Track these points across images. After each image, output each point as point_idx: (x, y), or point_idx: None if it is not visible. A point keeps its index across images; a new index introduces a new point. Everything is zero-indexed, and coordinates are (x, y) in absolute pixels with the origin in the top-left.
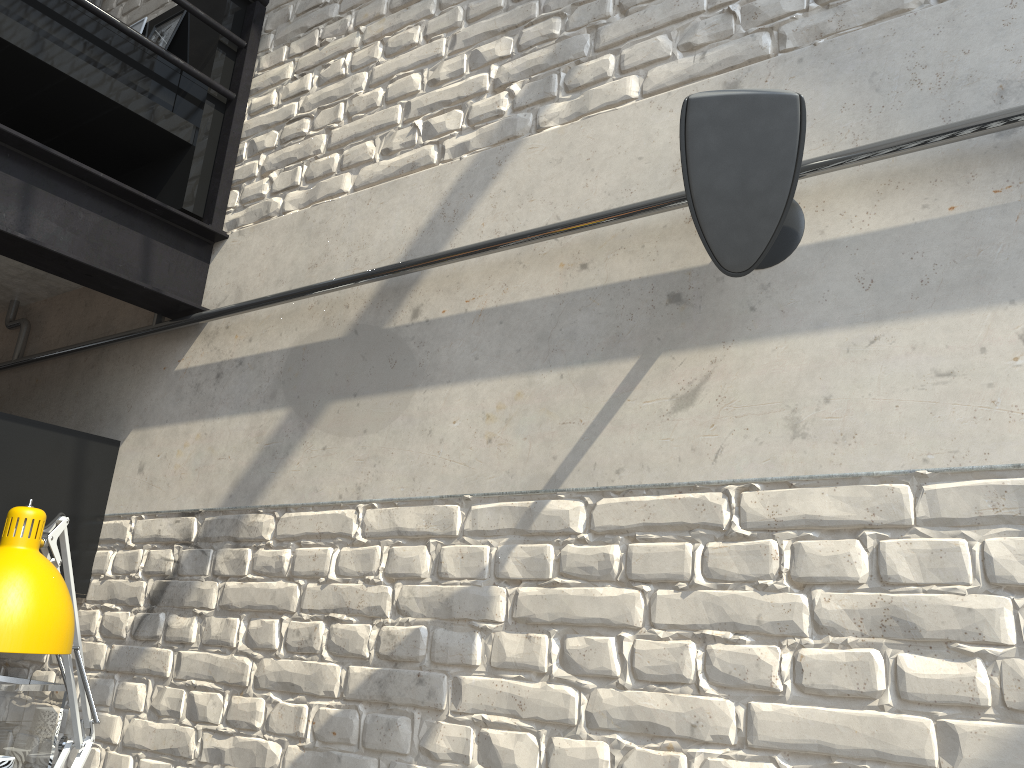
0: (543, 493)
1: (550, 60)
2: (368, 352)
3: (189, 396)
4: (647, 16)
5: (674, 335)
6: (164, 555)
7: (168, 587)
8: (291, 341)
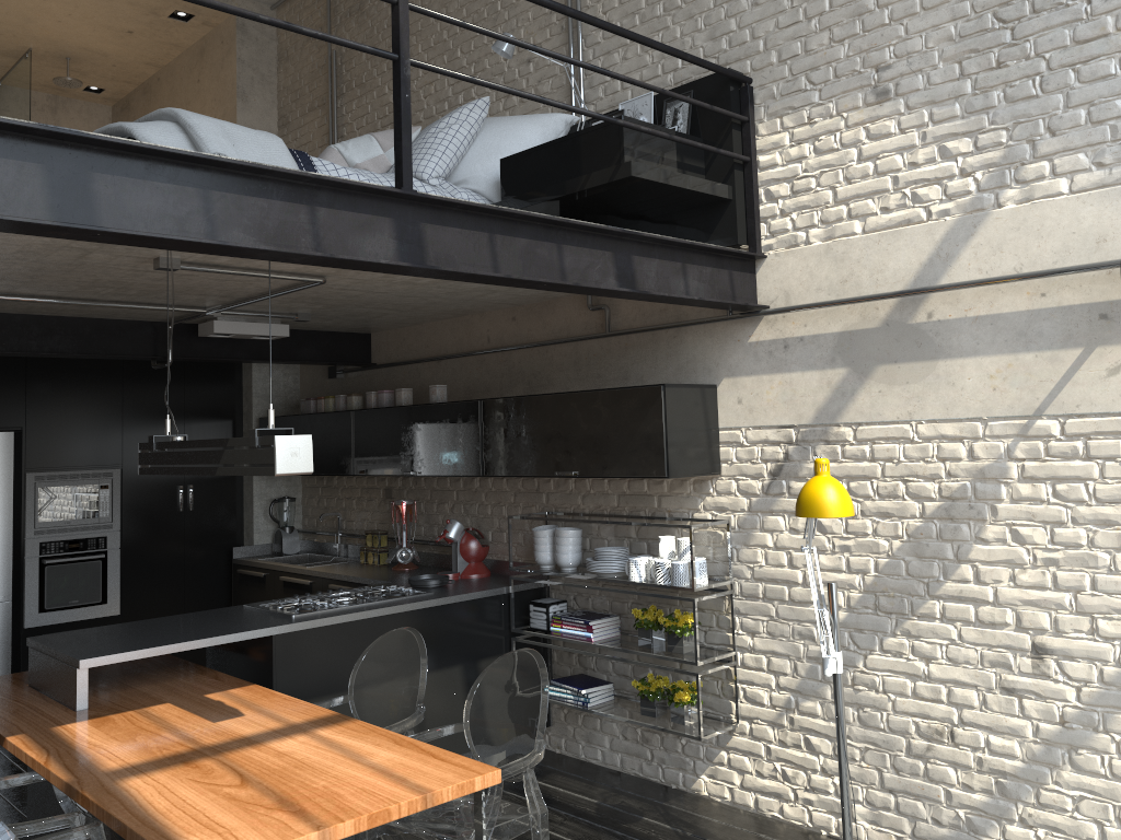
0: (1032, 416)
1: (1002, 160)
2: (899, 337)
3: (765, 358)
4: (1069, 140)
5: (1104, 336)
6: (774, 450)
7: (783, 467)
8: (838, 328)
